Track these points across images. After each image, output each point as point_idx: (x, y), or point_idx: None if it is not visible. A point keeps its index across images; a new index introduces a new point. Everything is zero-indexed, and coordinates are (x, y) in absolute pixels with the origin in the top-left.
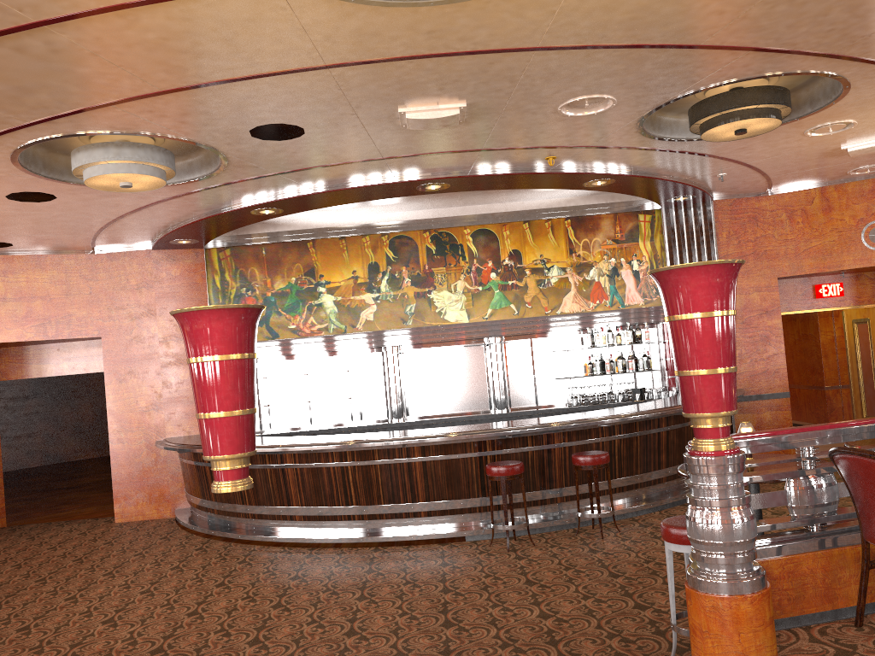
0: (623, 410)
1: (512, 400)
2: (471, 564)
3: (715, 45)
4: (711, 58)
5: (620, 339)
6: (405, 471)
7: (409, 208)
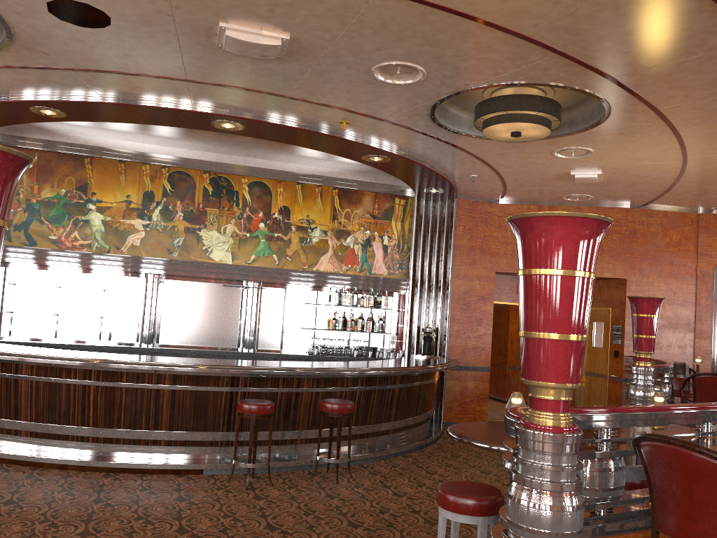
0: (366, 364)
1: (259, 341)
2: (209, 500)
3: (533, 39)
4: (523, 52)
5: (363, 302)
6: (152, 397)
7: (194, 147)
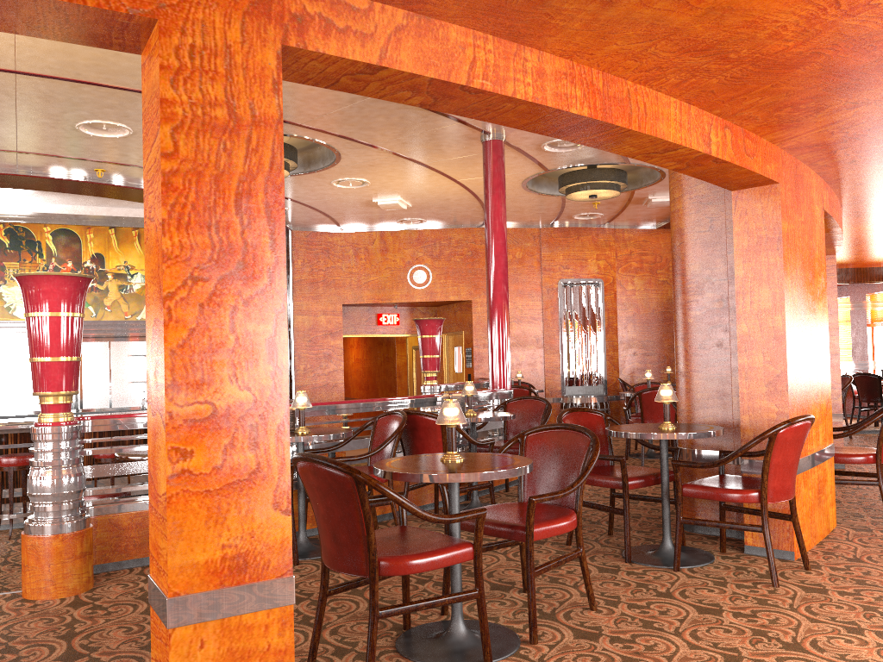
0: None
1: (84, 401)
2: None
3: None
4: None
5: None
6: None
7: None
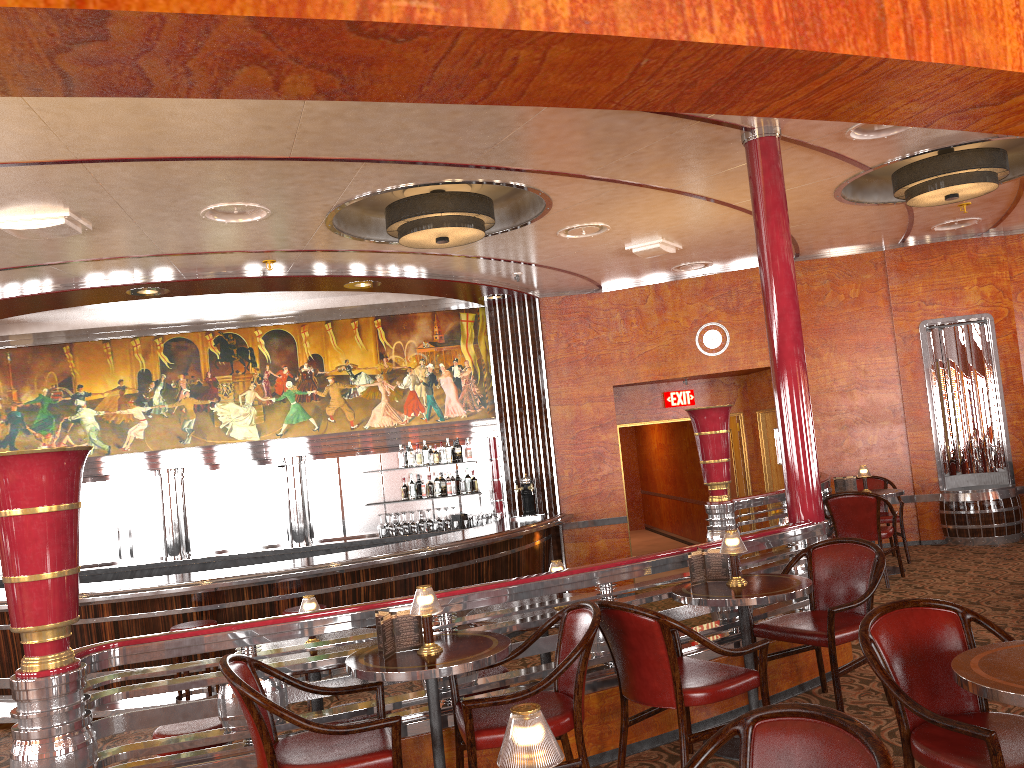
0: (379, 550)
1: (315, 530)
2: None
3: (311, 157)
4: (325, 169)
5: (438, 458)
6: (93, 633)
7: (184, 307)
